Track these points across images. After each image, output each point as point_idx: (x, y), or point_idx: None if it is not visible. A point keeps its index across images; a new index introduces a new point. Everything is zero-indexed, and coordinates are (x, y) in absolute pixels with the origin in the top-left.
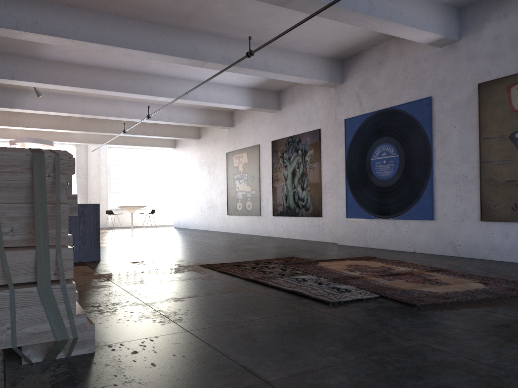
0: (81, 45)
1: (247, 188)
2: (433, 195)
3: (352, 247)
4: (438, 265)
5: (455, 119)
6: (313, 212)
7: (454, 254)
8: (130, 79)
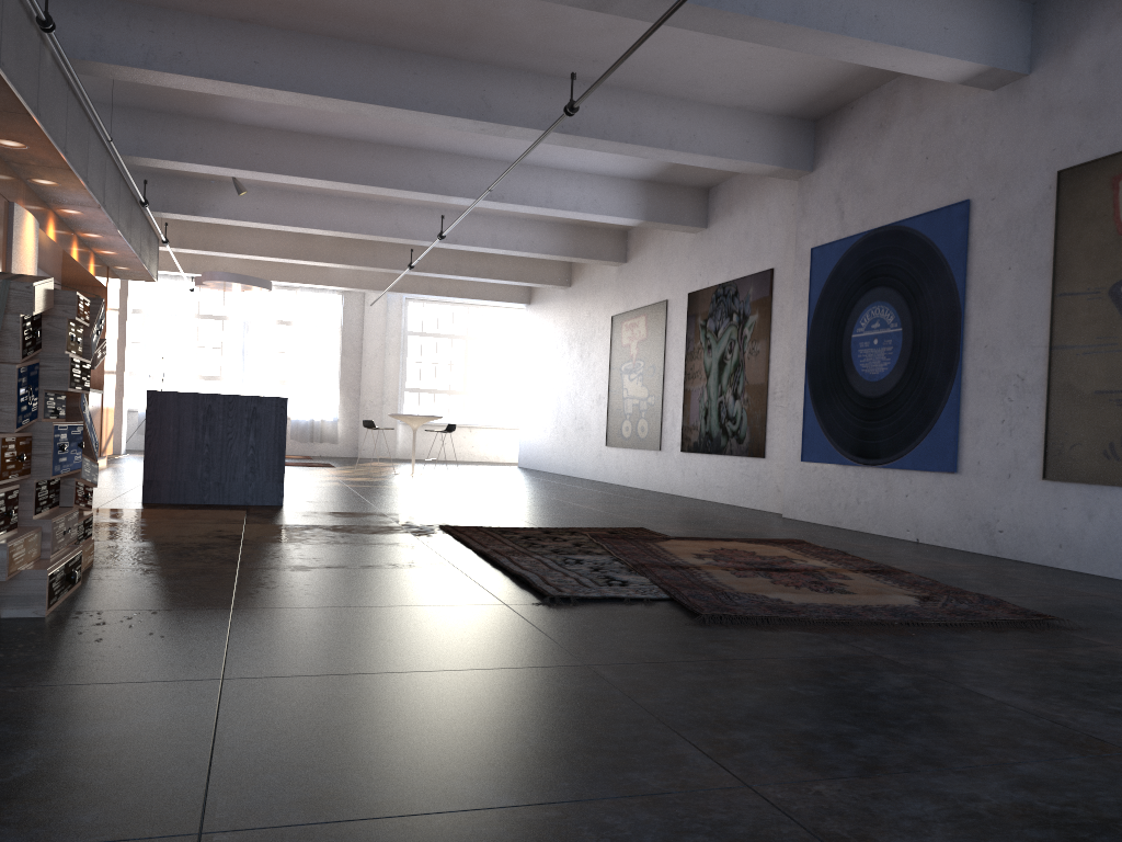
0: (264, 95)
1: (641, 391)
2: (959, 418)
3: (802, 523)
4: (914, 566)
5: (1011, 252)
6: (751, 447)
7: (989, 552)
8: (393, 161)
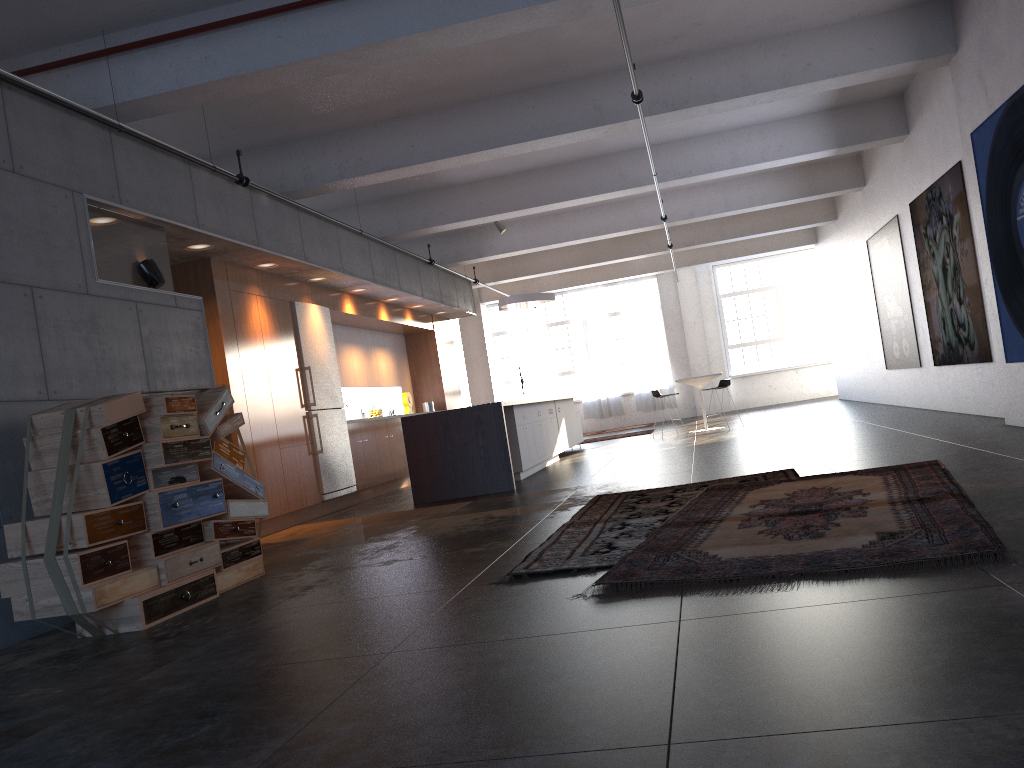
0: (428, 167)
1: (898, 310)
2: None
3: (1009, 431)
4: (1016, 481)
5: None
6: (980, 352)
7: None
8: (587, 172)
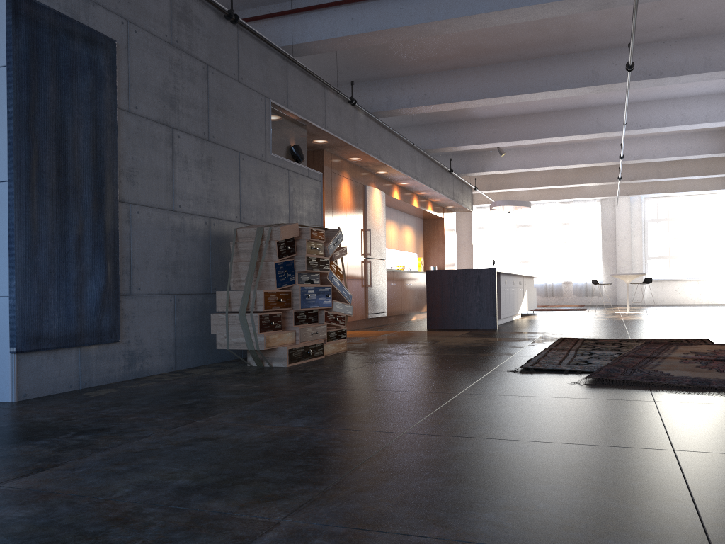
0: (469, 104)
1: None
2: None
3: None
4: None
5: None
6: None
7: None
8: (573, 118)
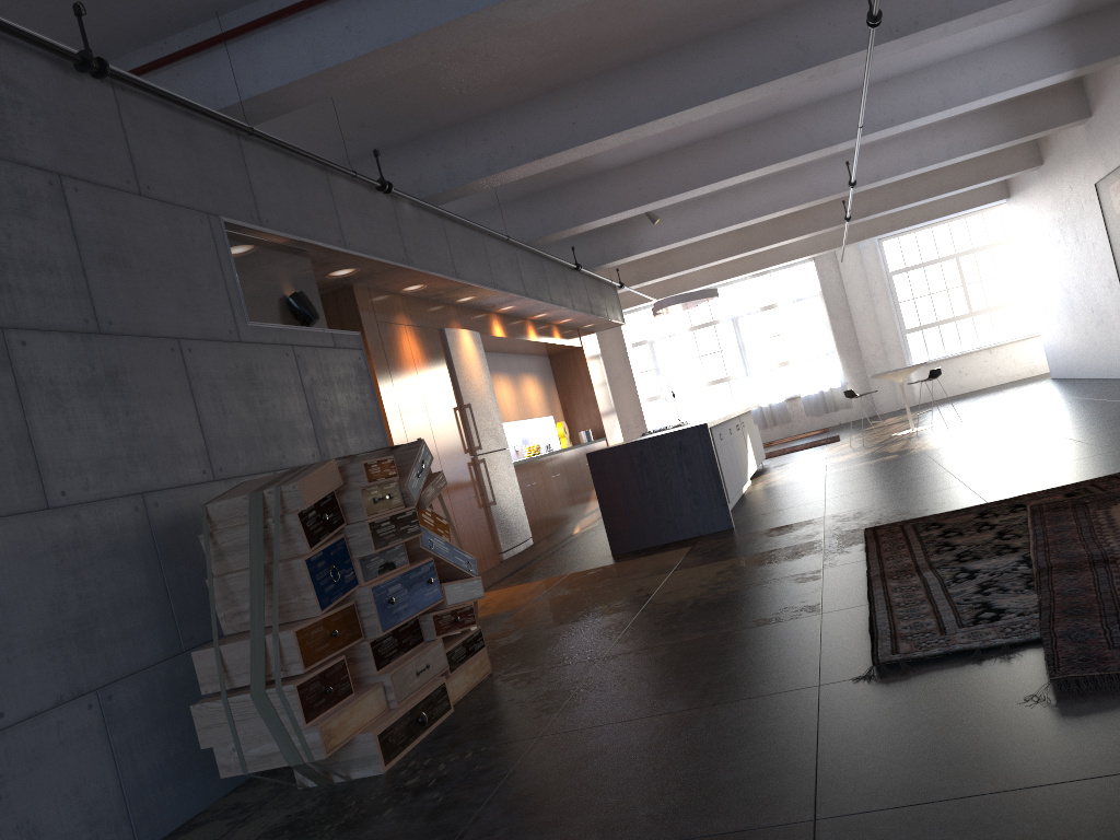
0: (593, 148)
1: None
2: None
3: None
4: None
5: None
6: None
7: None
8: (765, 136)
